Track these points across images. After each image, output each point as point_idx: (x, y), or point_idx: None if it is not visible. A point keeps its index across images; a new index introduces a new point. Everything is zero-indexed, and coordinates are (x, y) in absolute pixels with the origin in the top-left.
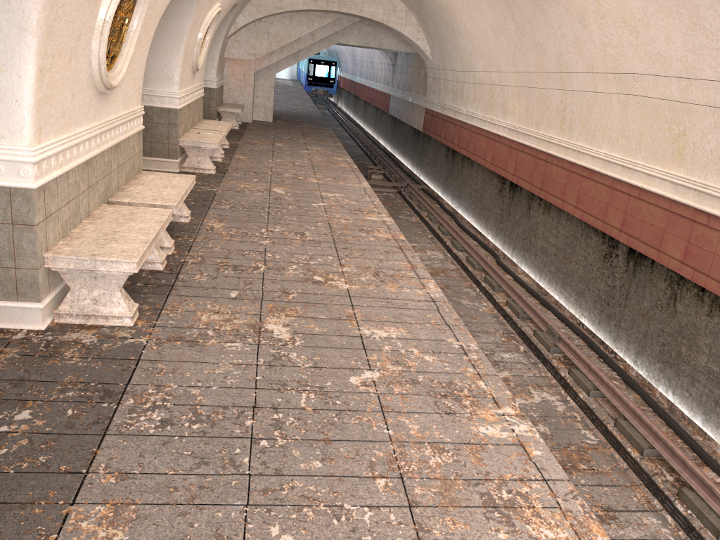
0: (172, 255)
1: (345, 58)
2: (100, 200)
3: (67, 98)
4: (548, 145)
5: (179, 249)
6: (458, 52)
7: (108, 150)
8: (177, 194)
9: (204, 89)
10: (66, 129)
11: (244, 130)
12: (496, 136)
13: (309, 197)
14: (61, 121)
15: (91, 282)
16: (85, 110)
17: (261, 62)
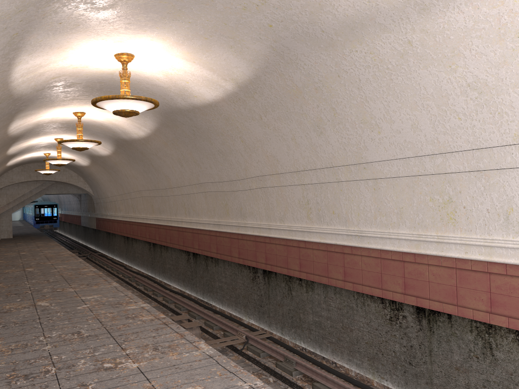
0: None
1: (55, 201)
2: None
3: None
4: (131, 218)
5: None
6: (101, 190)
7: None
8: None
9: None
10: None
11: None
12: (119, 220)
13: (37, 252)
14: None
15: None
16: None
17: (3, 208)
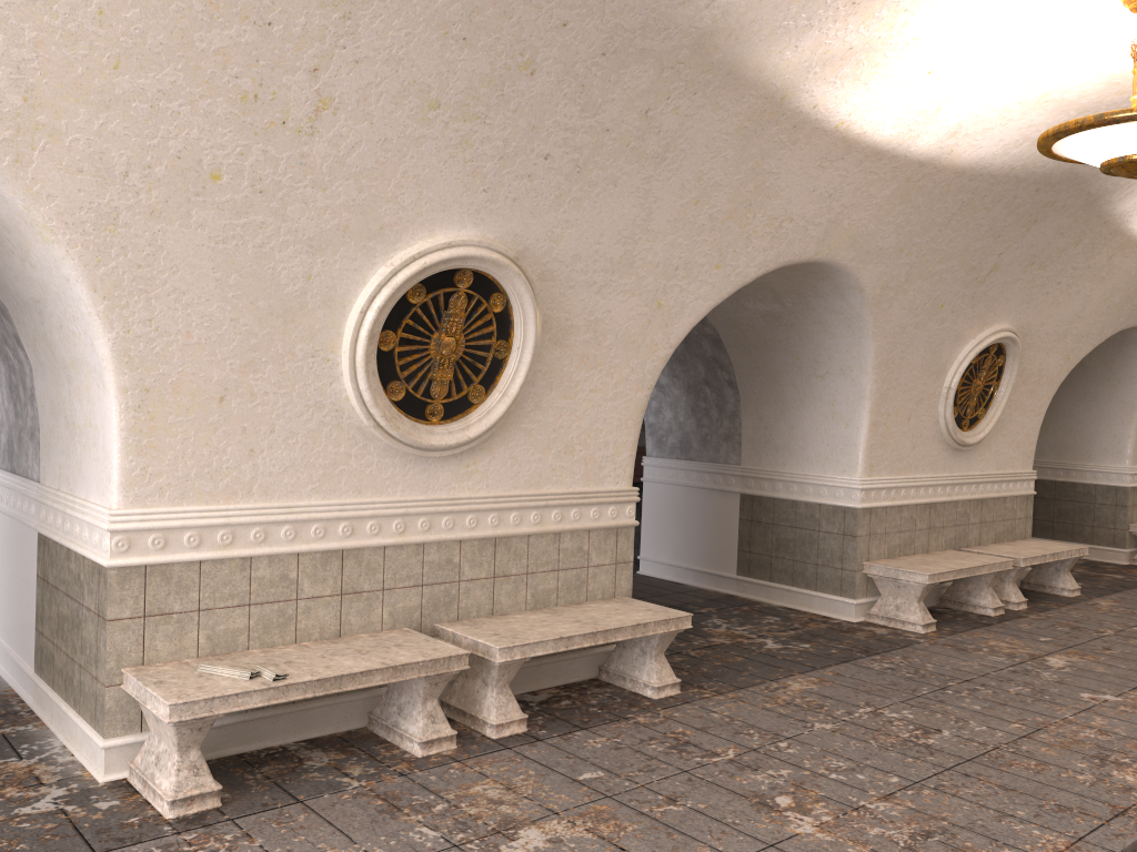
0: (1017, 611)
1: None
2: (947, 544)
3: (905, 448)
4: None
5: (1030, 609)
6: None
7: (964, 502)
8: (1037, 553)
9: None
10: (903, 472)
11: None
12: None
13: None
14: (897, 465)
15: (895, 590)
16: (930, 460)
17: None
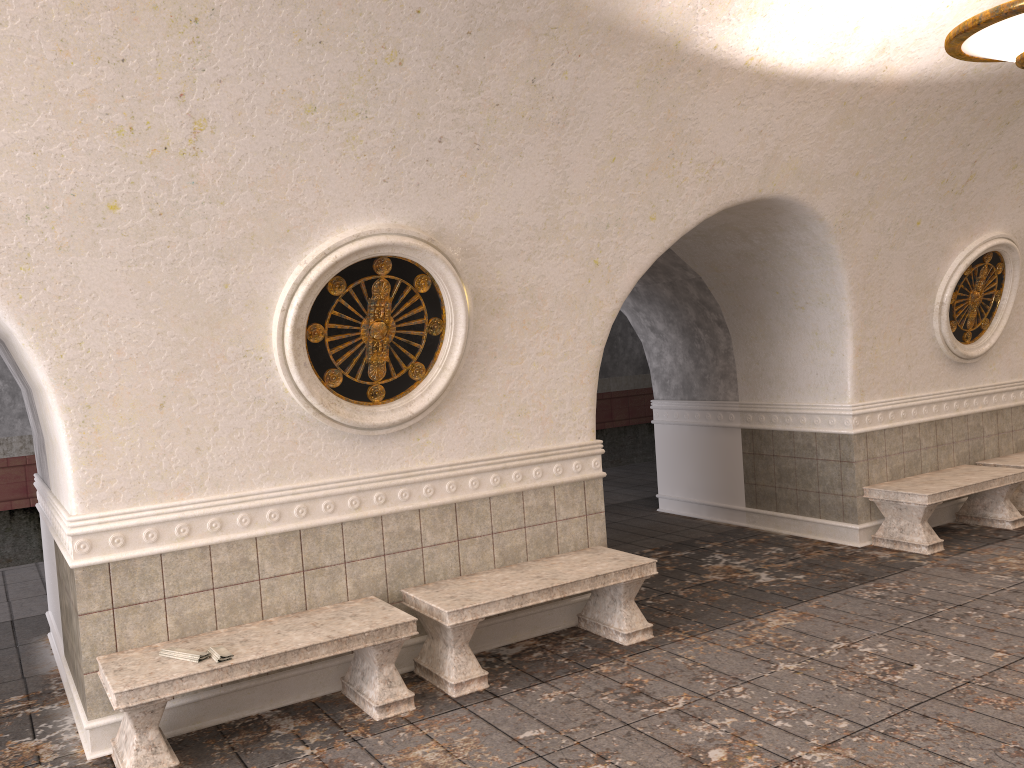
0: None
1: None
2: (960, 460)
3: (899, 368)
4: None
5: None
6: None
7: (976, 415)
8: None
9: None
10: (900, 393)
11: None
12: None
13: None
14: (892, 386)
15: (897, 512)
16: (930, 377)
17: None
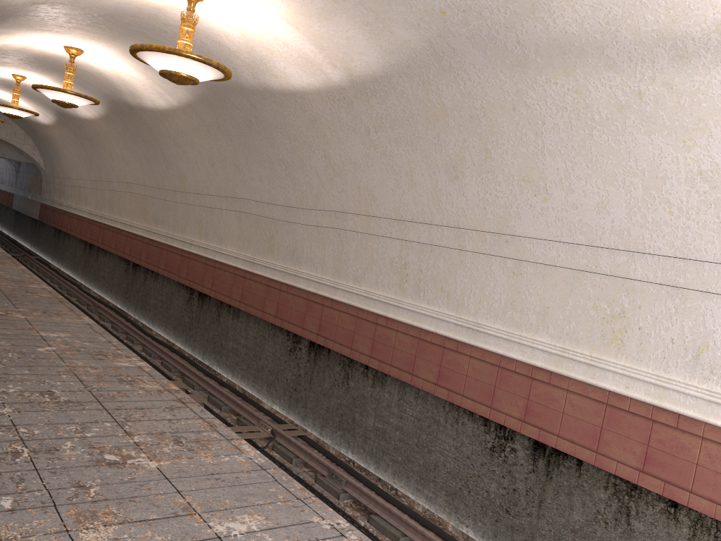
0: None
1: None
2: None
3: None
4: (104, 219)
5: None
6: (61, 166)
7: None
8: None
9: None
10: None
11: None
12: (82, 217)
13: None
14: None
15: None
16: None
17: None
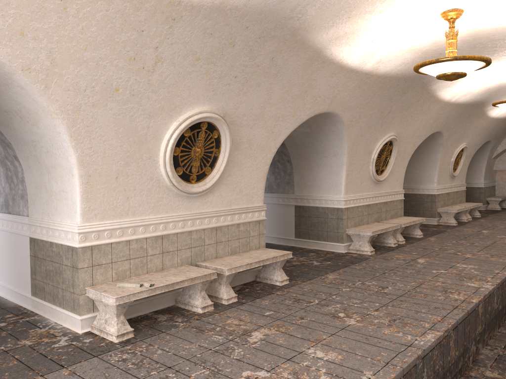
0: (402, 244)
1: None
2: (374, 220)
3: (358, 183)
4: None
5: (406, 243)
6: None
7: (380, 203)
8: (408, 221)
9: (476, 188)
10: (358, 193)
11: (503, 210)
12: None
13: (500, 234)
14: (356, 190)
15: (359, 239)
16: (367, 187)
17: None
